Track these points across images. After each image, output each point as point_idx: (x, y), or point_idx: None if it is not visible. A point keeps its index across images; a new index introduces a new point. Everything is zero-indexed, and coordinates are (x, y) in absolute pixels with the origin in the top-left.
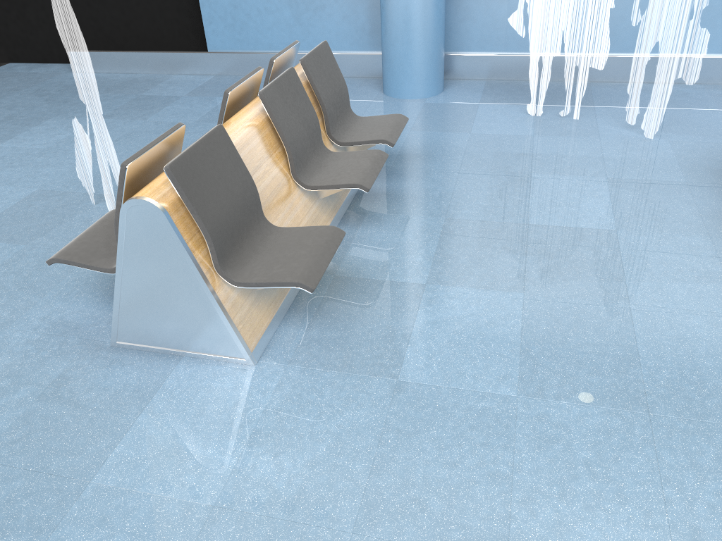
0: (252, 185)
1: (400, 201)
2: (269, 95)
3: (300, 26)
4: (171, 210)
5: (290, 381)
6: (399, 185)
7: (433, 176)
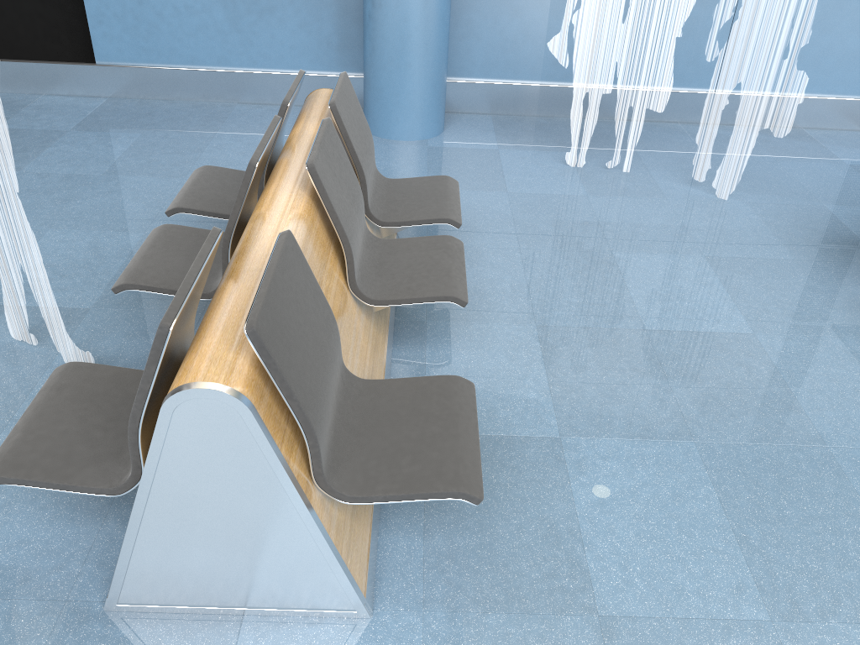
0: (333, 322)
1: None
2: (320, 167)
3: (238, 34)
4: (256, 400)
5: (440, 641)
6: None
7: (490, 259)
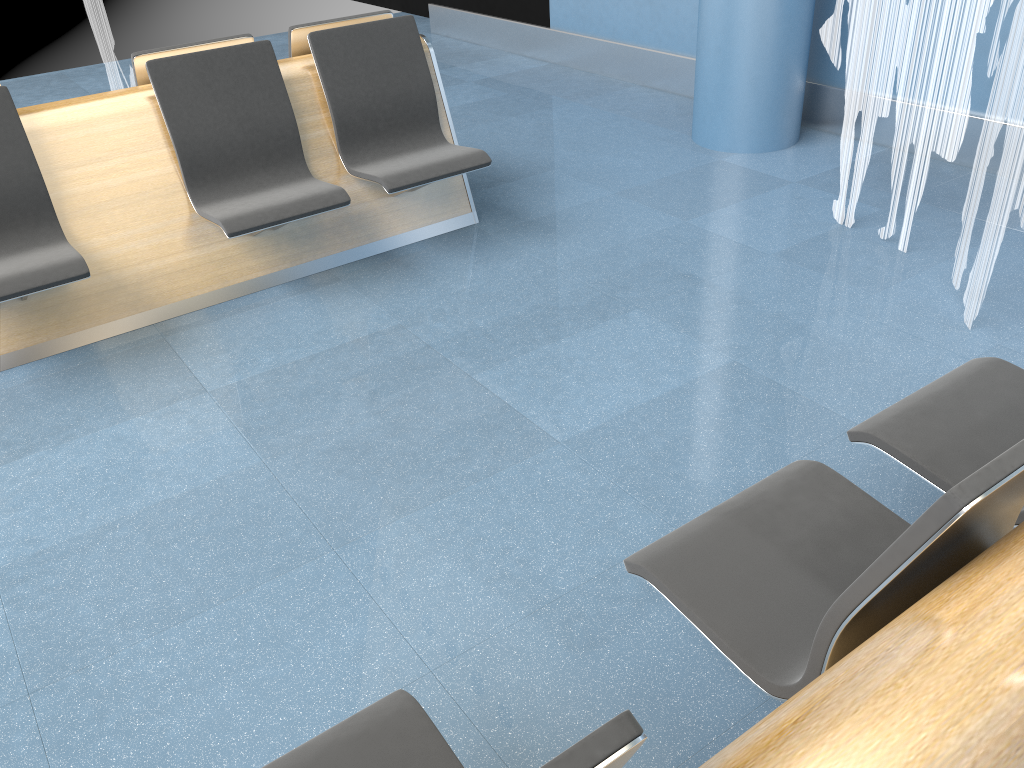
0: (31, 175)
1: (403, 281)
2: (165, 69)
3: (649, 6)
4: None
5: None
6: (444, 261)
7: (506, 264)
